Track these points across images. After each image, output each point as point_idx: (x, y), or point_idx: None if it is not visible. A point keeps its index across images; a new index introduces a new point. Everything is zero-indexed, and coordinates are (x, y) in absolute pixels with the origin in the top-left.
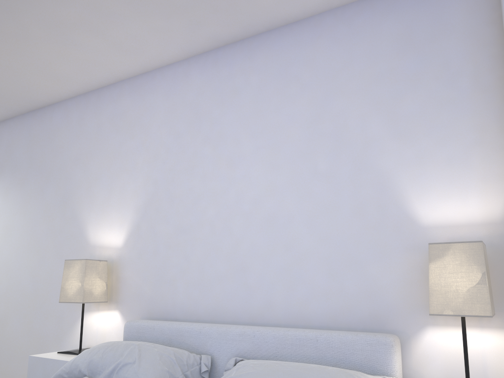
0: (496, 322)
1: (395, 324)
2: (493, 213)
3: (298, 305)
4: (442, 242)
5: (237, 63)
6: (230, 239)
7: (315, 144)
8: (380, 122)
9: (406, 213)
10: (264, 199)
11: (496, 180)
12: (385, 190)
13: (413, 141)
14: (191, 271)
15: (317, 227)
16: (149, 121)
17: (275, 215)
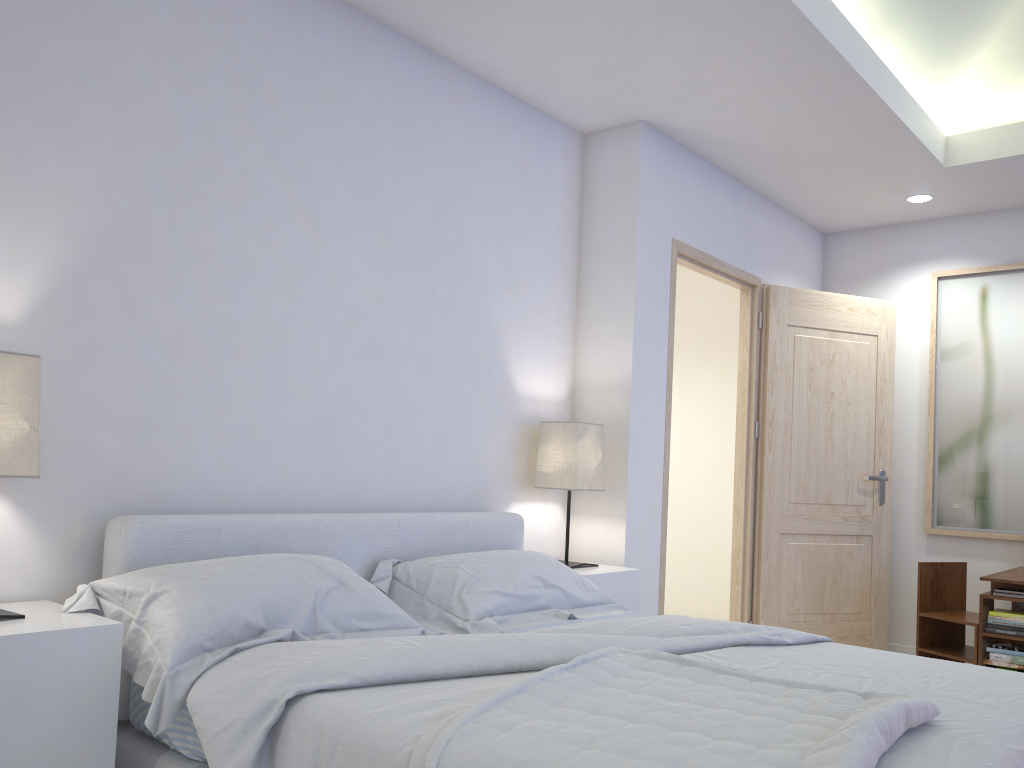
0: (551, 496)
1: (490, 502)
2: (559, 393)
3: (402, 481)
4: (585, 422)
5: (338, 44)
6: (311, 366)
7: (435, 255)
8: (497, 261)
9: (507, 378)
10: (367, 312)
11: (563, 363)
12: (494, 346)
13: (519, 298)
14: (230, 415)
15: (430, 374)
16: (121, 20)
17: (382, 343)
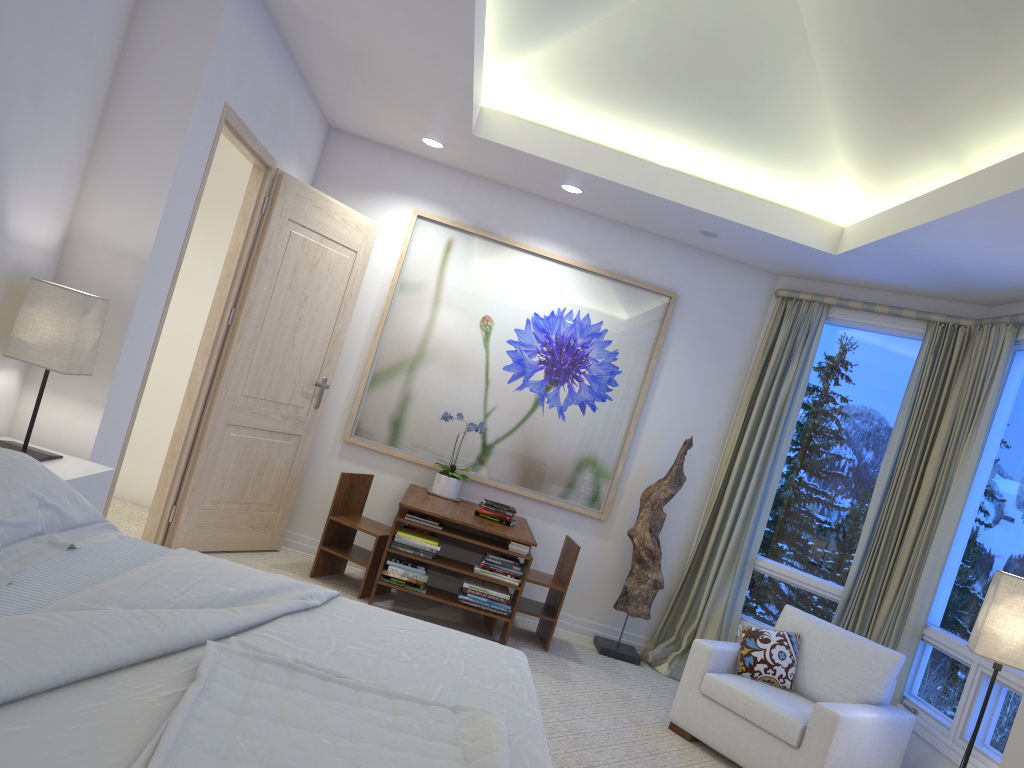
0: (12, 361)
1: None
2: (51, 240)
3: None
4: (93, 296)
5: None
6: None
7: None
8: (27, 59)
9: (1, 214)
10: None
11: (65, 204)
12: None
13: (39, 114)
14: None
15: None
16: None
17: None
